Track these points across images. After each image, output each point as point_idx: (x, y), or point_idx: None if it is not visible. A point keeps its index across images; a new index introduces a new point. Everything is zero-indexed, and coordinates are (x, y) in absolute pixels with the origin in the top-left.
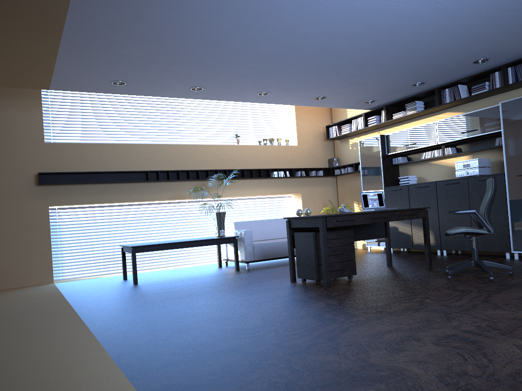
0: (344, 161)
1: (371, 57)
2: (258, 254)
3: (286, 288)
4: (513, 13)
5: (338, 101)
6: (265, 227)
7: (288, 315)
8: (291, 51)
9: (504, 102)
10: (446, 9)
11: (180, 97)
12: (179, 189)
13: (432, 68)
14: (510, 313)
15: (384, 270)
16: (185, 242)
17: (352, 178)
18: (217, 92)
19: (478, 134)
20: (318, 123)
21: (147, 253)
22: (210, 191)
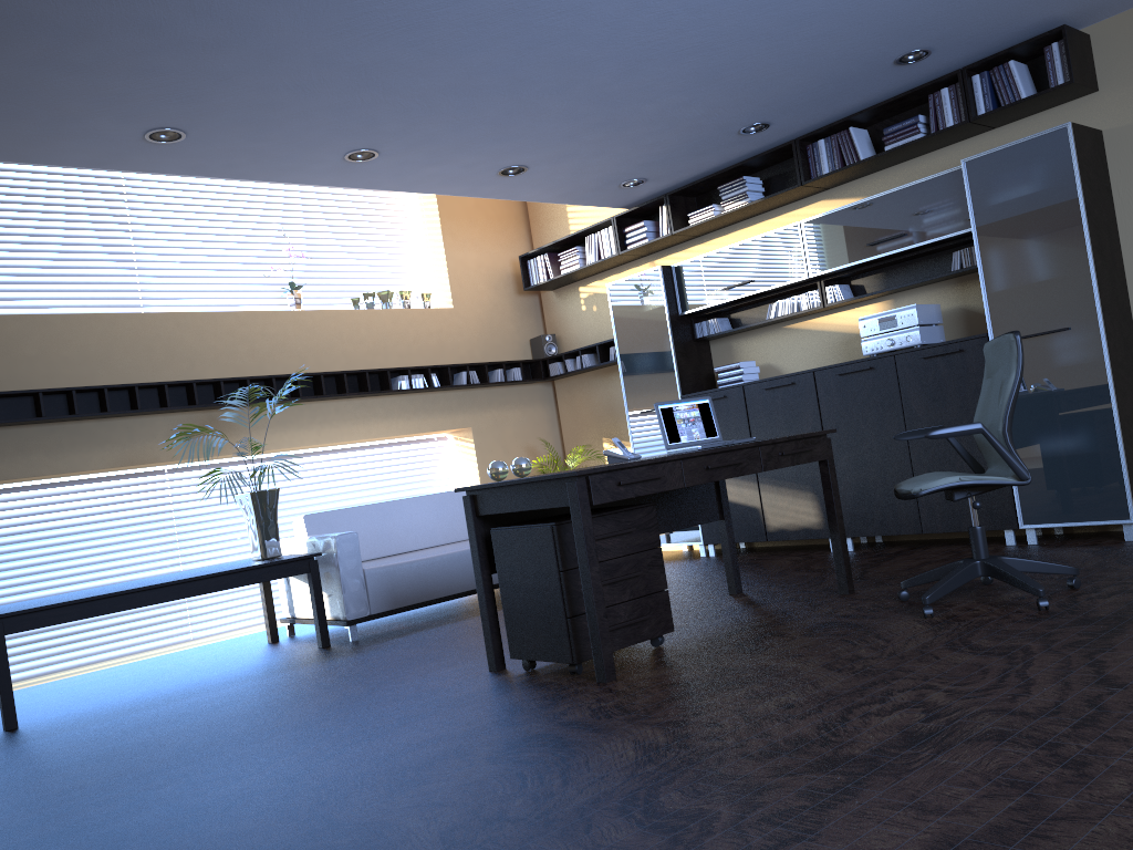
0: (570, 341)
1: (660, 34)
2: (379, 596)
3: (487, 698)
4: None
5: (556, 182)
6: (390, 521)
7: (535, 813)
8: (446, 0)
9: (973, 158)
10: None
11: (117, 166)
12: (139, 438)
13: (799, 77)
14: None
15: (729, 606)
16: (165, 584)
17: (594, 383)
18: (230, 151)
19: (910, 245)
20: (499, 251)
21: (56, 626)
22: (230, 436)
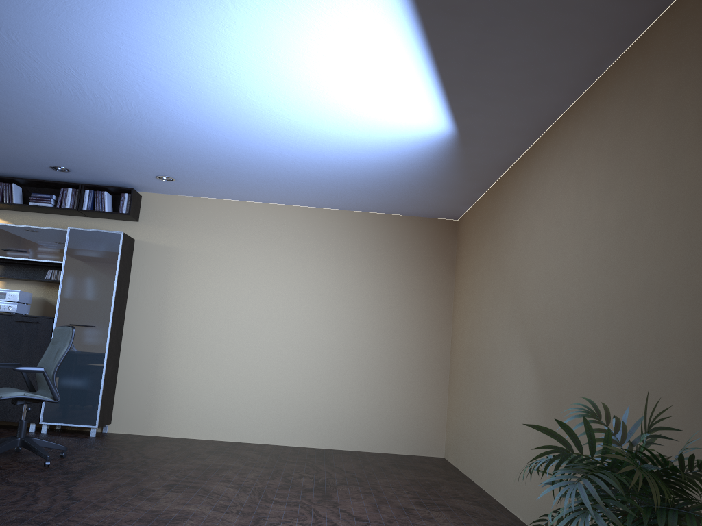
0: None
1: None
2: None
3: None
4: (140, 142)
5: None
6: None
7: None
8: None
9: (75, 229)
10: (84, 103)
11: None
12: None
13: None
14: (121, 513)
15: None
16: None
17: None
18: None
19: (27, 258)
20: None
21: None
22: None
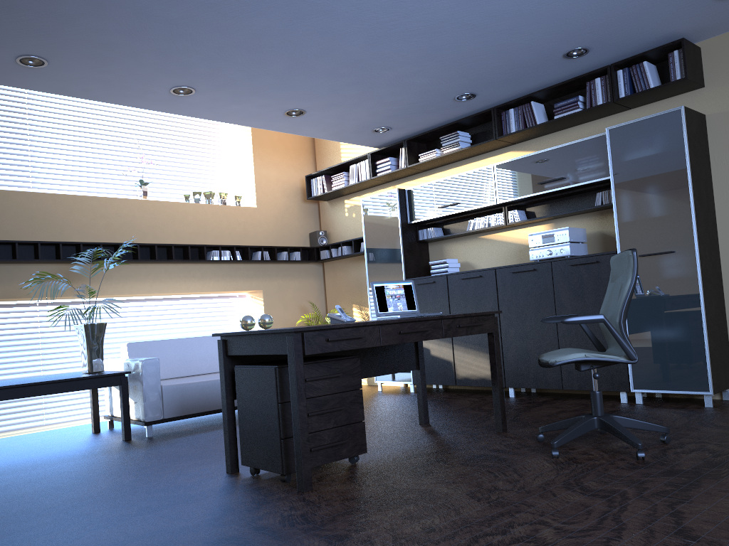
0: (336, 236)
1: (393, 17)
2: (171, 406)
3: (212, 497)
4: None
5: (327, 124)
6: (191, 351)
7: None
8: None
9: (614, 127)
10: None
11: (0, 82)
12: (16, 279)
13: (495, 61)
14: None
15: (416, 434)
16: (6, 387)
17: (350, 266)
18: (84, 78)
19: (567, 186)
20: (292, 171)
21: None
22: (85, 283)
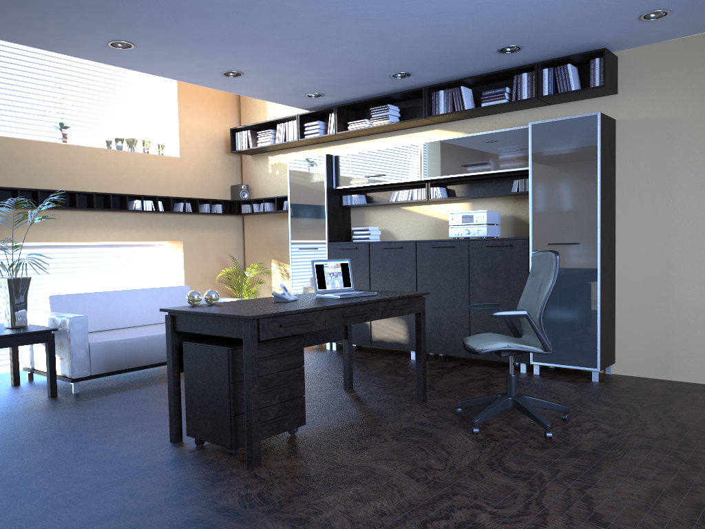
0: (258, 191)
1: (350, 3)
2: (99, 363)
3: (164, 472)
4: None
5: (262, 86)
6: (115, 305)
7: None
8: None
9: (537, 123)
10: None
11: None
12: None
13: (435, 48)
14: None
15: (343, 401)
16: None
17: (271, 222)
18: (16, 24)
19: (488, 171)
20: (217, 122)
21: None
22: (0, 229)
